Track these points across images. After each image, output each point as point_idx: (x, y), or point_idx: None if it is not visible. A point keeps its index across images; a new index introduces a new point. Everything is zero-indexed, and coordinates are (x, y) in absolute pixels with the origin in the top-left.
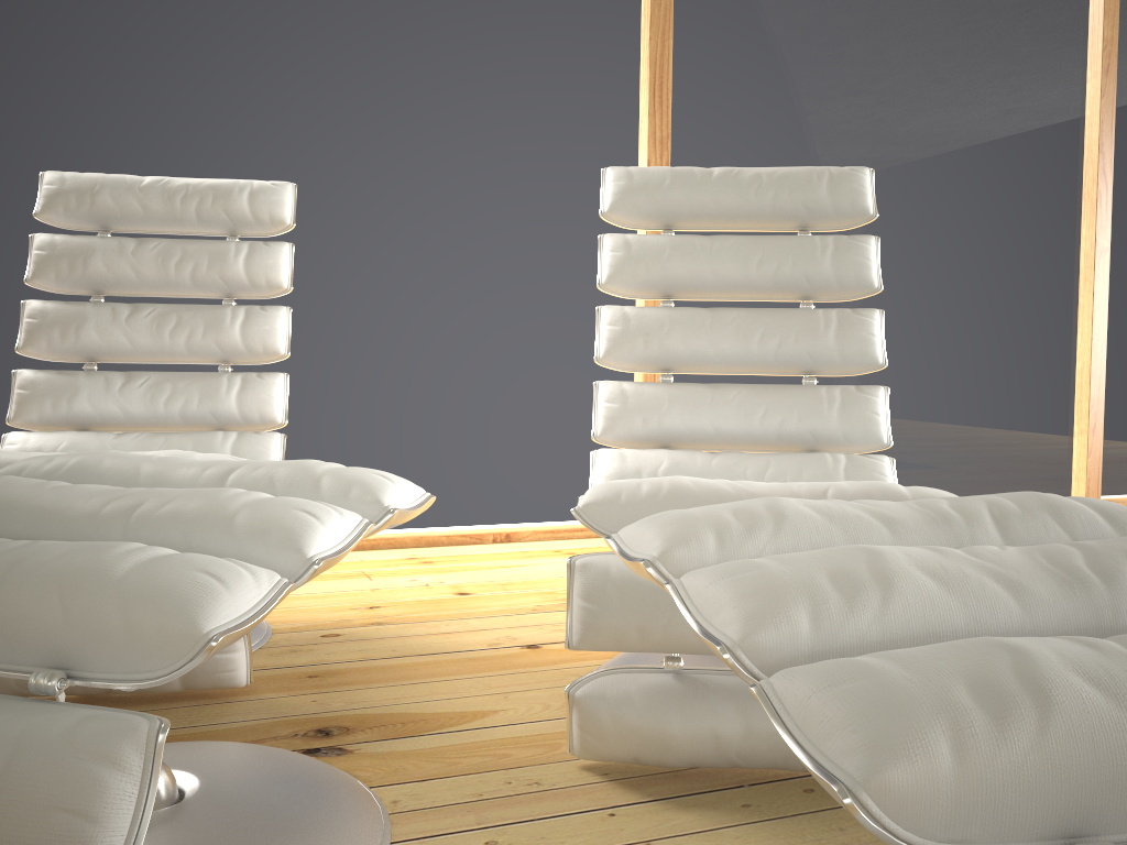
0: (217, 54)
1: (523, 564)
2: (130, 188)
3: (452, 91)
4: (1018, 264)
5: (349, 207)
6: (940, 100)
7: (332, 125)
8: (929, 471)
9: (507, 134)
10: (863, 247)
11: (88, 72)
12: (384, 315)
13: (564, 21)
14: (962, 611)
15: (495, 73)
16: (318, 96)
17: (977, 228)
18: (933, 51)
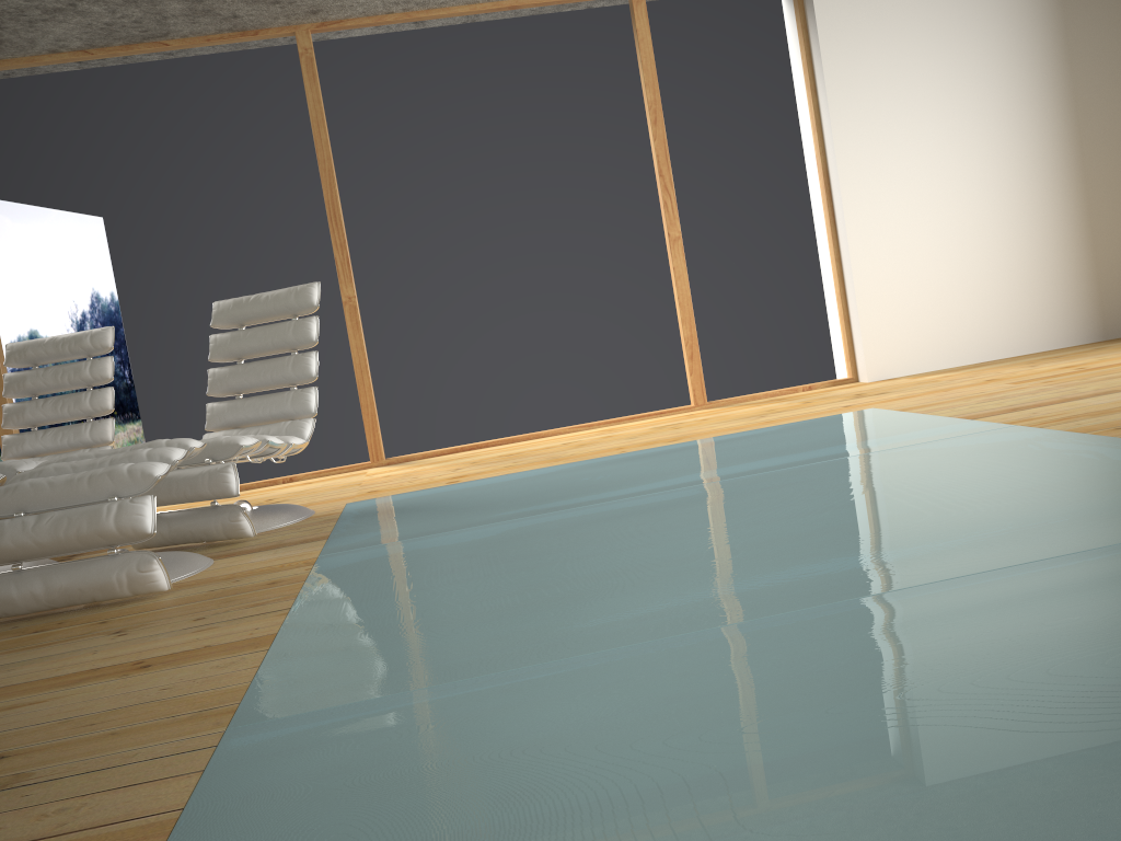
0: (90, 260)
1: (273, 492)
2: (39, 345)
3: (215, 248)
4: (610, 261)
5: (171, 321)
6: (529, 173)
7: (154, 281)
8: (567, 403)
9: (250, 263)
10: (306, 323)
11: (32, 284)
12: (201, 373)
13: (271, 193)
14: (58, 475)
15: (237, 232)
16: (144, 268)
17: (574, 245)
18: (518, 144)
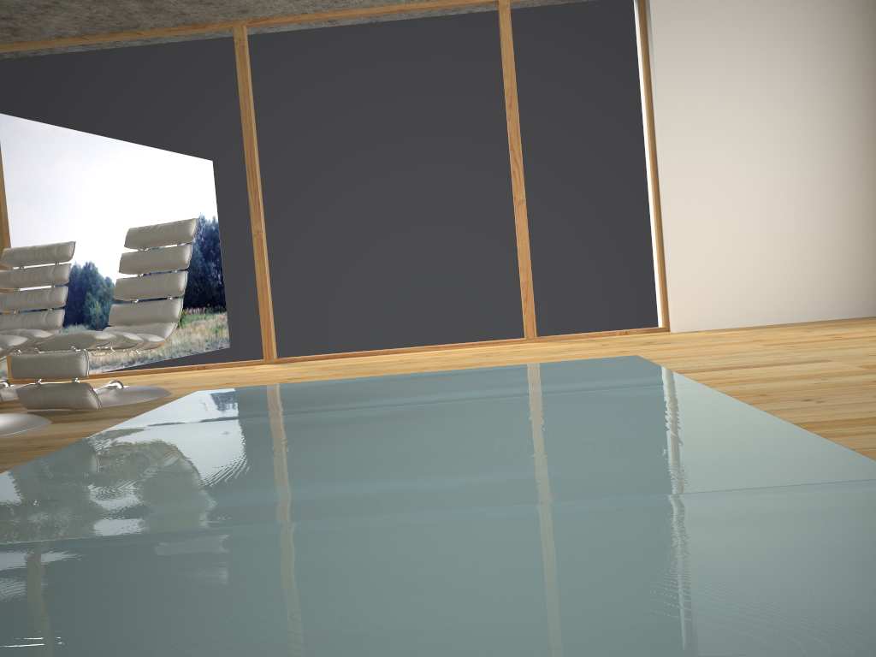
0: (74, 191)
1: (180, 375)
2: (23, 251)
3: (163, 187)
4: (465, 217)
5: None
6: (405, 142)
7: (118, 210)
8: (421, 327)
9: (187, 200)
10: (182, 249)
11: (33, 207)
12: None
13: (206, 148)
14: None
15: (179, 176)
16: (111, 200)
17: (436, 202)
18: (398, 119)
